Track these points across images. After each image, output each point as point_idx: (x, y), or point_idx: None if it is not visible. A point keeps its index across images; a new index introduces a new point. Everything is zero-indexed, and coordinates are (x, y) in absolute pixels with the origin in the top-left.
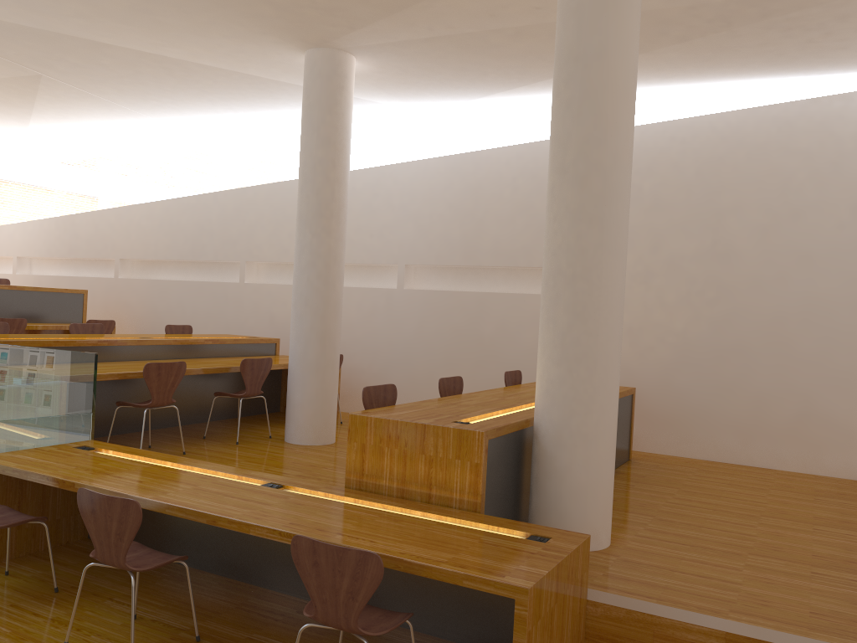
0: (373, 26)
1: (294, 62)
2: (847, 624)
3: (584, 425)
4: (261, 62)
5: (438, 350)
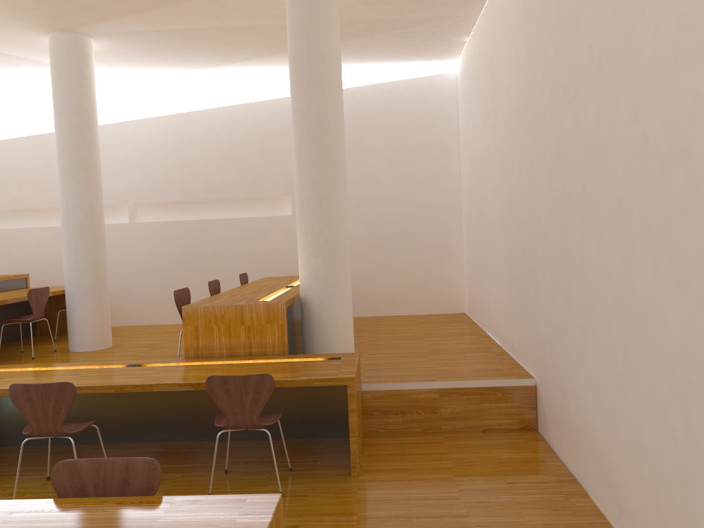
0: (120, 19)
1: (33, 41)
2: (492, 372)
3: (336, 292)
4: (0, 39)
5: (170, 267)
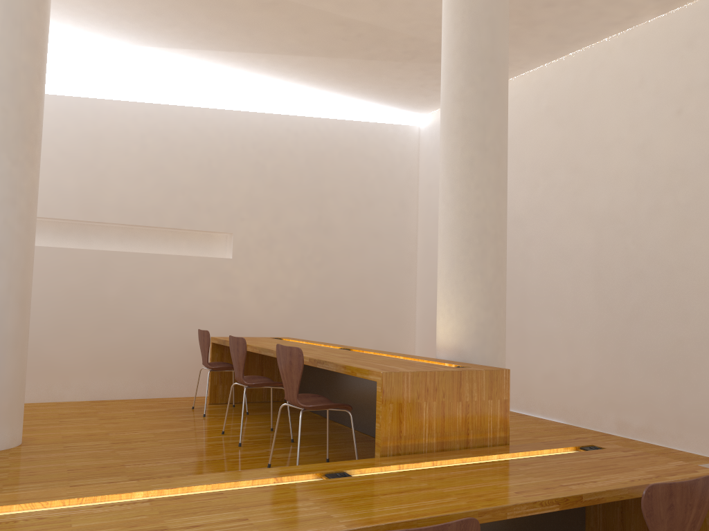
0: None
1: None
2: (666, 456)
3: (503, 358)
4: None
5: (45, 315)
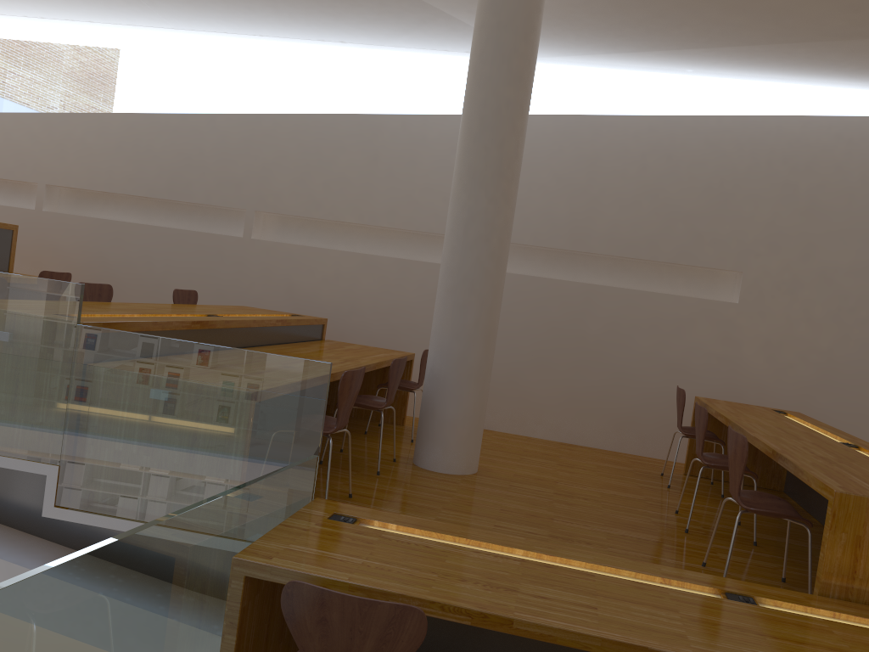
0: None
1: None
2: None
3: None
4: None
5: (525, 347)
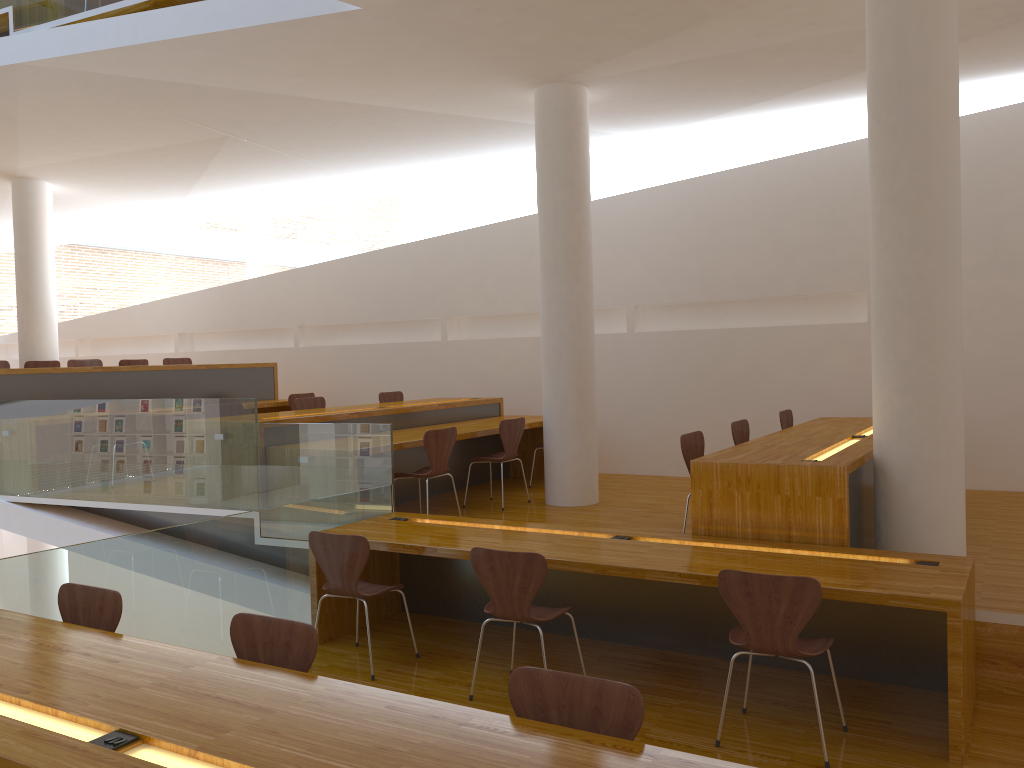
0: (623, 57)
1: (516, 99)
2: None
3: (936, 454)
4: (479, 102)
5: (680, 396)
